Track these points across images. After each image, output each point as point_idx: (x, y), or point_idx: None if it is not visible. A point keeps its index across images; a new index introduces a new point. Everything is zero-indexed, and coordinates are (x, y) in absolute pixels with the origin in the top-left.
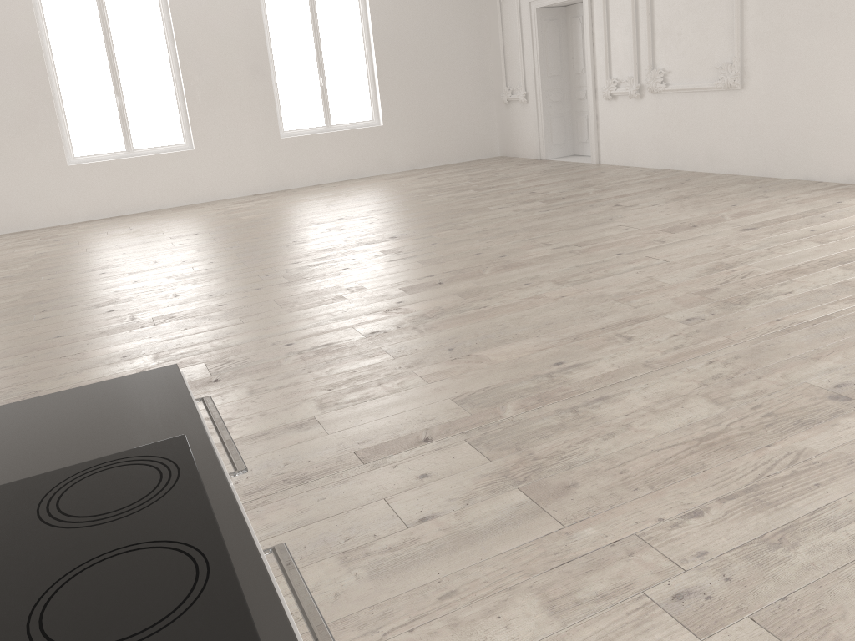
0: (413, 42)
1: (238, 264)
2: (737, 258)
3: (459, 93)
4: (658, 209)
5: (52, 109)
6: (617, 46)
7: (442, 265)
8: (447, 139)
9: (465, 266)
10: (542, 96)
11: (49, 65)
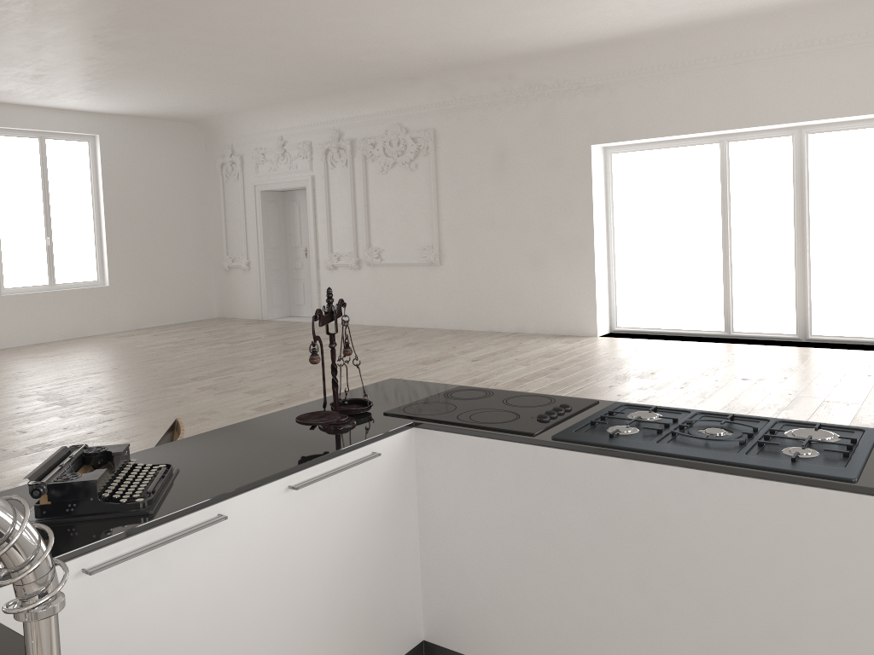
0: (142, 210)
1: (55, 406)
2: (483, 376)
3: (182, 258)
4: (402, 351)
5: None
6: (338, 227)
7: (268, 393)
8: (169, 301)
9: (289, 393)
10: (265, 264)
11: None
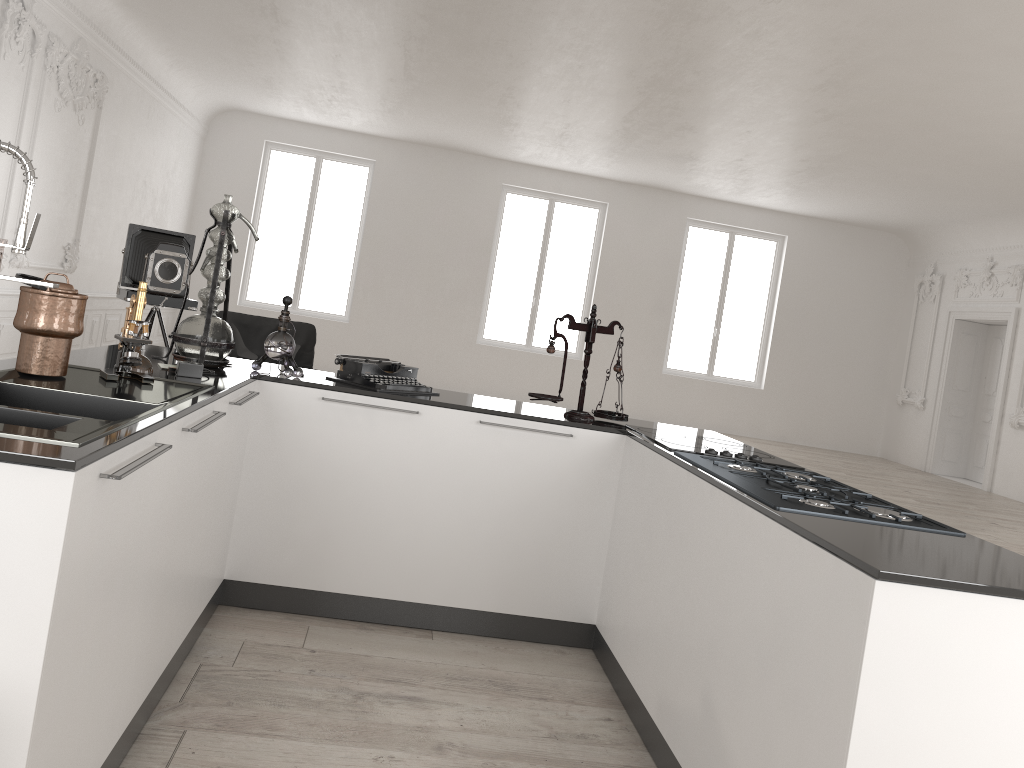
0: (816, 319)
1: None
2: None
3: (851, 380)
4: None
5: (481, 294)
6: None
7: None
8: (825, 422)
9: None
10: (941, 406)
11: (491, 258)
